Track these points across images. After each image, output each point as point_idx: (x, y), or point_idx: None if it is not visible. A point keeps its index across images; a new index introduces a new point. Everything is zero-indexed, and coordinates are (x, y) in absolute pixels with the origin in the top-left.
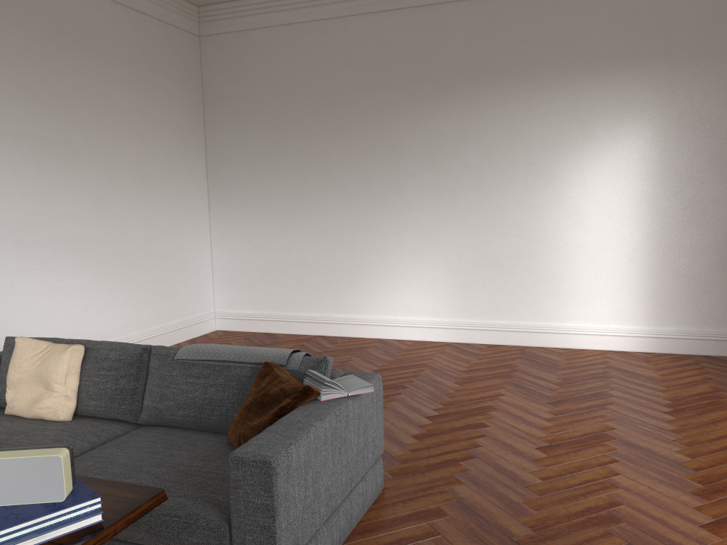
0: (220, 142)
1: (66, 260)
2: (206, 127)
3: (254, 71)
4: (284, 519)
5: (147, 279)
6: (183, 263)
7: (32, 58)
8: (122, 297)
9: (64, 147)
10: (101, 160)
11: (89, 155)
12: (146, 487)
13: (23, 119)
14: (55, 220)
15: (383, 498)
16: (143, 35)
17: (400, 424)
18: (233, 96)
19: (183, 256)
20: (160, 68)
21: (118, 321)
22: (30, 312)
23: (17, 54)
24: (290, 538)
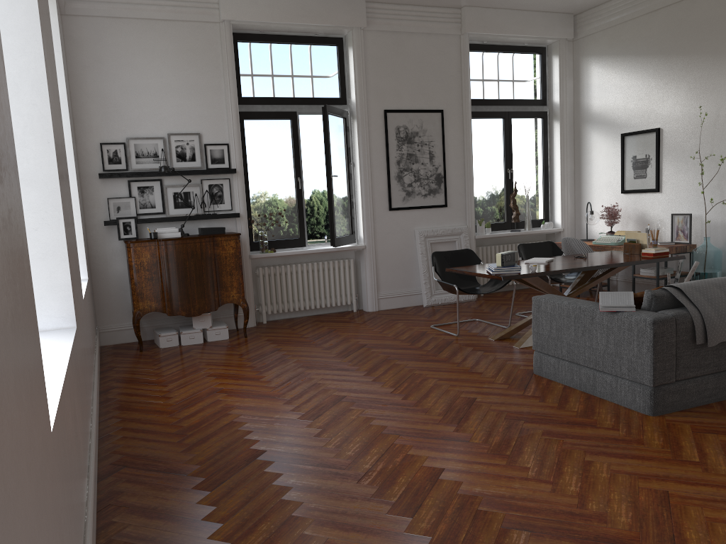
0: None
1: None
2: None
3: None
4: (535, 327)
5: None
6: None
7: None
8: None
9: None
10: None
11: None
12: (505, 275)
13: None
14: None
15: (629, 411)
16: None
17: None
18: None
19: None
20: None
21: None
22: None
23: None
24: (539, 340)
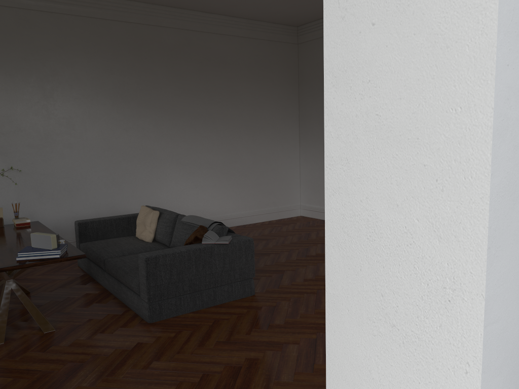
0: (305, 105)
1: (204, 172)
2: (299, 97)
3: (322, 62)
4: (152, 282)
5: (253, 183)
6: (278, 176)
7: (191, 75)
8: (236, 192)
9: (206, 116)
10: (227, 121)
11: (220, 119)
12: (82, 253)
13: (185, 105)
14: (199, 152)
15: (246, 298)
16: (257, 51)
17: (308, 273)
18: (312, 78)
19: (278, 172)
20: (268, 67)
21: (233, 204)
22: (184, 196)
23: (183, 74)
24: (157, 291)
